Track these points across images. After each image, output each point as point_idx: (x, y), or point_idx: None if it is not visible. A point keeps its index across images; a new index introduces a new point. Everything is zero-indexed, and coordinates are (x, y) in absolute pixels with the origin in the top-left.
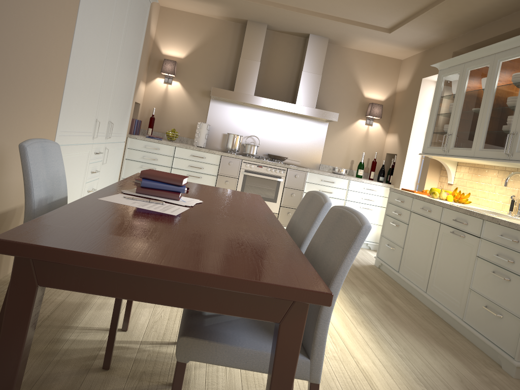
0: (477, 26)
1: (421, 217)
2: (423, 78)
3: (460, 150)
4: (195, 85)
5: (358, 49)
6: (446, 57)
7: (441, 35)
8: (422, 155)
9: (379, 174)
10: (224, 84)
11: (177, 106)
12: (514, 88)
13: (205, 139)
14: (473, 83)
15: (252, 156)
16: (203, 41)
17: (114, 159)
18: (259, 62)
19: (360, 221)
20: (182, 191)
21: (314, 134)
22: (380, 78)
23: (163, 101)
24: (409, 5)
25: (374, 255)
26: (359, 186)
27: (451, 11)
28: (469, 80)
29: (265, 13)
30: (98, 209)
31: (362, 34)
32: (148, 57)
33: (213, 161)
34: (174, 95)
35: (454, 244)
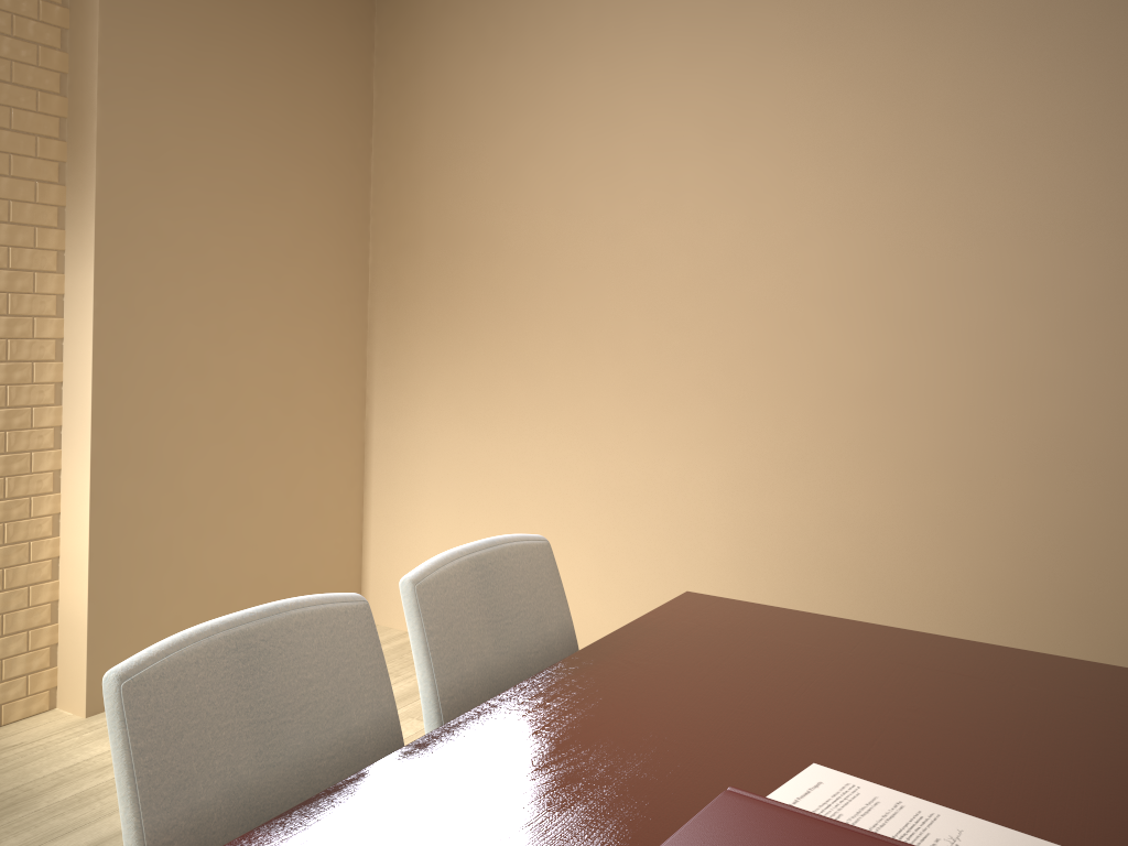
0: None
1: None
2: None
3: None
4: None
5: None
6: None
7: None
8: None
9: None
10: None
11: None
12: None
13: None
14: None
15: None
16: None
17: None
18: None
19: (534, 539)
20: None
21: None
22: None
23: None
24: None
25: None
26: None
27: None
28: None
29: None
30: (1050, 771)
31: None
32: None
33: None
34: None
35: None
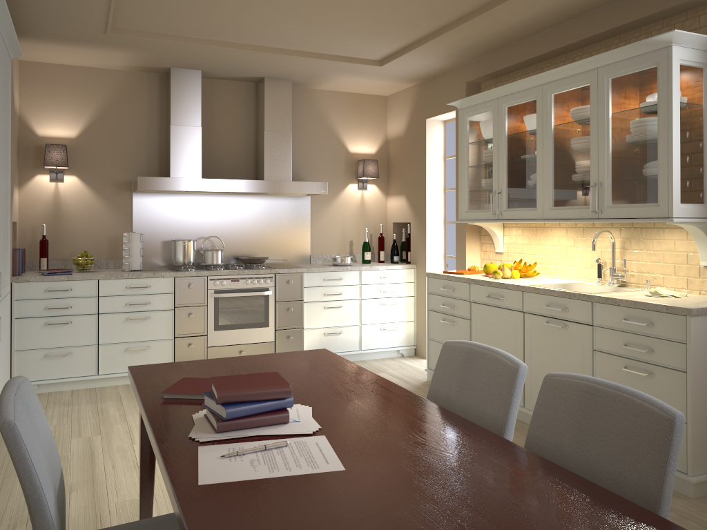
0: (496, 48)
1: (489, 308)
2: (427, 119)
3: (520, 212)
4: (103, 175)
5: (331, 89)
6: (457, 89)
7: (448, 62)
8: (460, 222)
9: (391, 253)
10: (150, 166)
11: (81, 213)
12: (582, 127)
13: (141, 257)
14: (517, 123)
15: (219, 267)
16: (104, 107)
17: (2, 327)
18: (200, 127)
19: (659, 408)
20: (289, 405)
21: (294, 216)
22: (364, 124)
23: (54, 210)
24: (415, 30)
25: (415, 365)
26: (374, 276)
27: (470, 34)
28: (510, 120)
29: (202, 56)
30: (249, 522)
31: (342, 70)
32: (16, 145)
33: (163, 288)
34: (71, 197)
35: (553, 338)
